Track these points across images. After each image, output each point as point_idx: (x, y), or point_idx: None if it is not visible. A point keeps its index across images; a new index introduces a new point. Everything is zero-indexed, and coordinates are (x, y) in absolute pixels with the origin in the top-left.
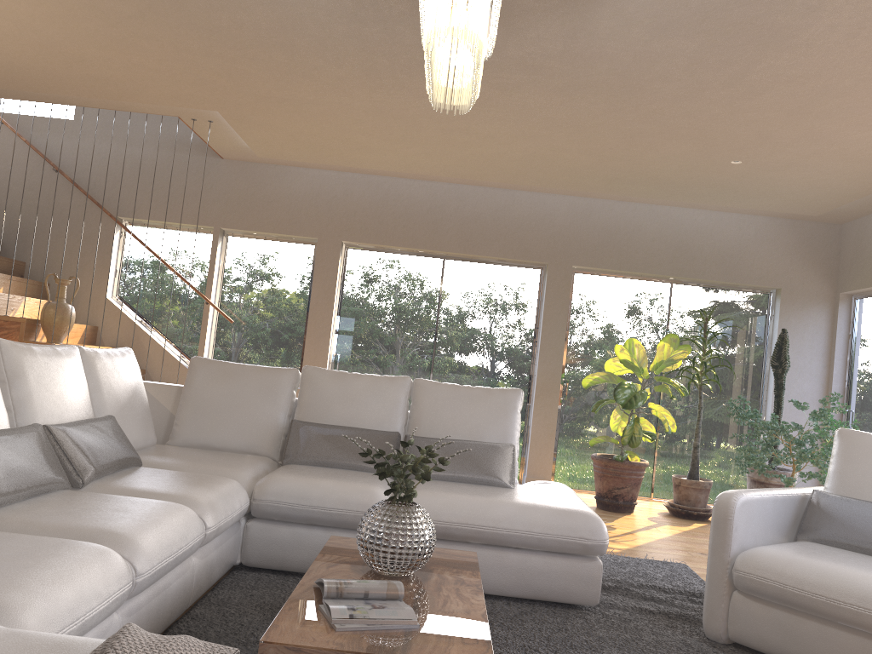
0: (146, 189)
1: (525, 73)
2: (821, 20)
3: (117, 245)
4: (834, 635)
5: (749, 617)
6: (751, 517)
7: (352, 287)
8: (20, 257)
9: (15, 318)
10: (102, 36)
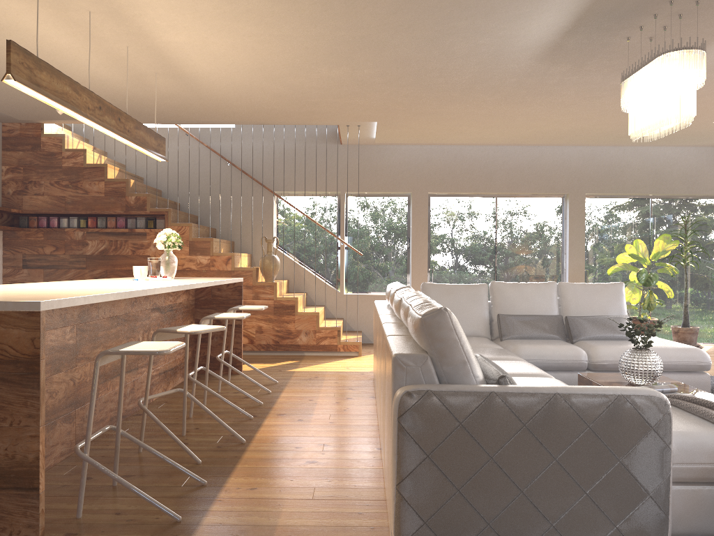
0: (291, 170)
1: (612, 91)
2: None
3: (274, 210)
4: None
5: None
6: None
7: (436, 223)
8: (211, 225)
9: (248, 268)
10: (347, 92)
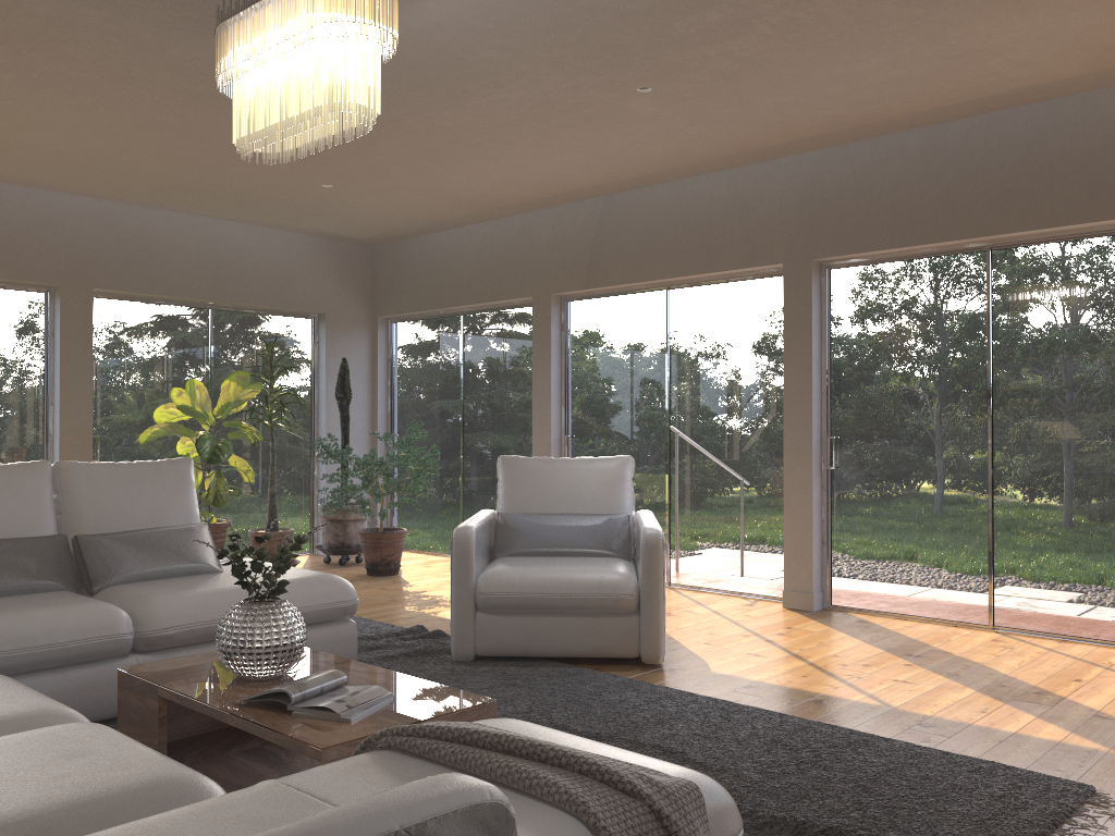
0: None
1: (170, 74)
2: (499, 93)
3: None
4: (566, 622)
5: (495, 630)
6: (478, 545)
7: None
8: None
9: None
10: None
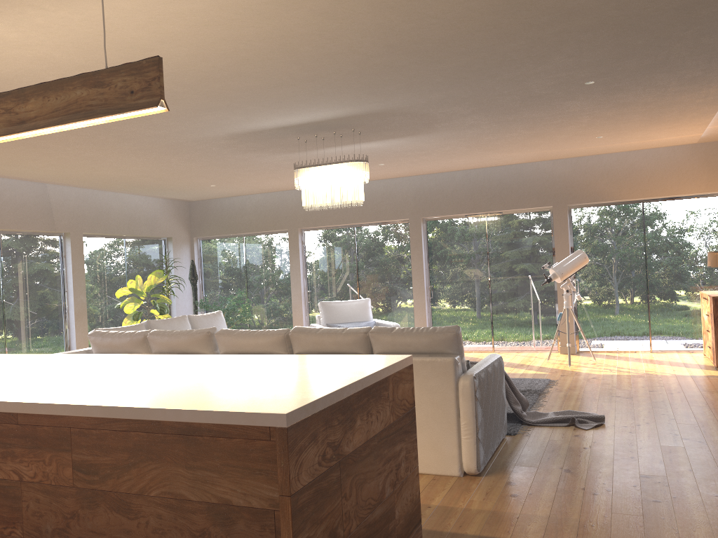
0: None
1: (213, 159)
2: None
3: None
4: None
5: None
6: None
7: None
8: None
9: None
10: None
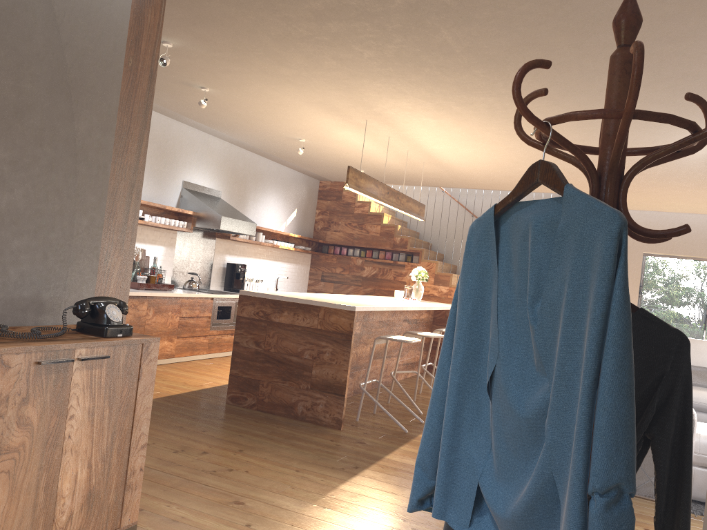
0: None
1: None
2: None
3: None
4: None
5: None
6: None
7: (648, 279)
8: (453, 263)
9: None
10: None
